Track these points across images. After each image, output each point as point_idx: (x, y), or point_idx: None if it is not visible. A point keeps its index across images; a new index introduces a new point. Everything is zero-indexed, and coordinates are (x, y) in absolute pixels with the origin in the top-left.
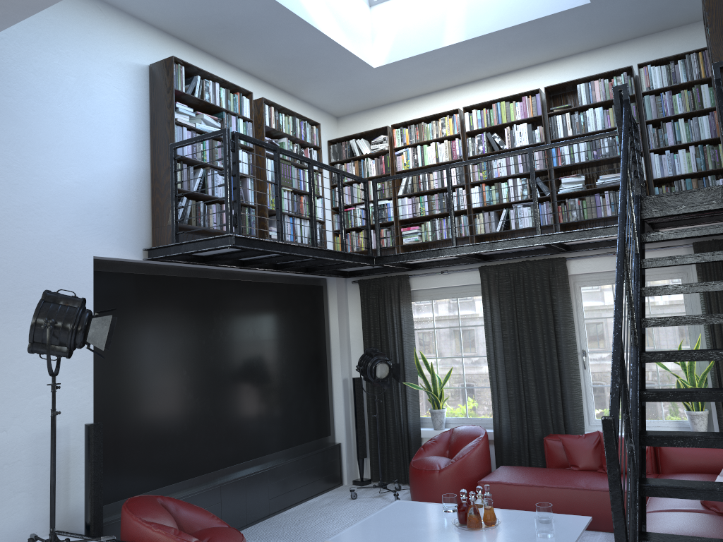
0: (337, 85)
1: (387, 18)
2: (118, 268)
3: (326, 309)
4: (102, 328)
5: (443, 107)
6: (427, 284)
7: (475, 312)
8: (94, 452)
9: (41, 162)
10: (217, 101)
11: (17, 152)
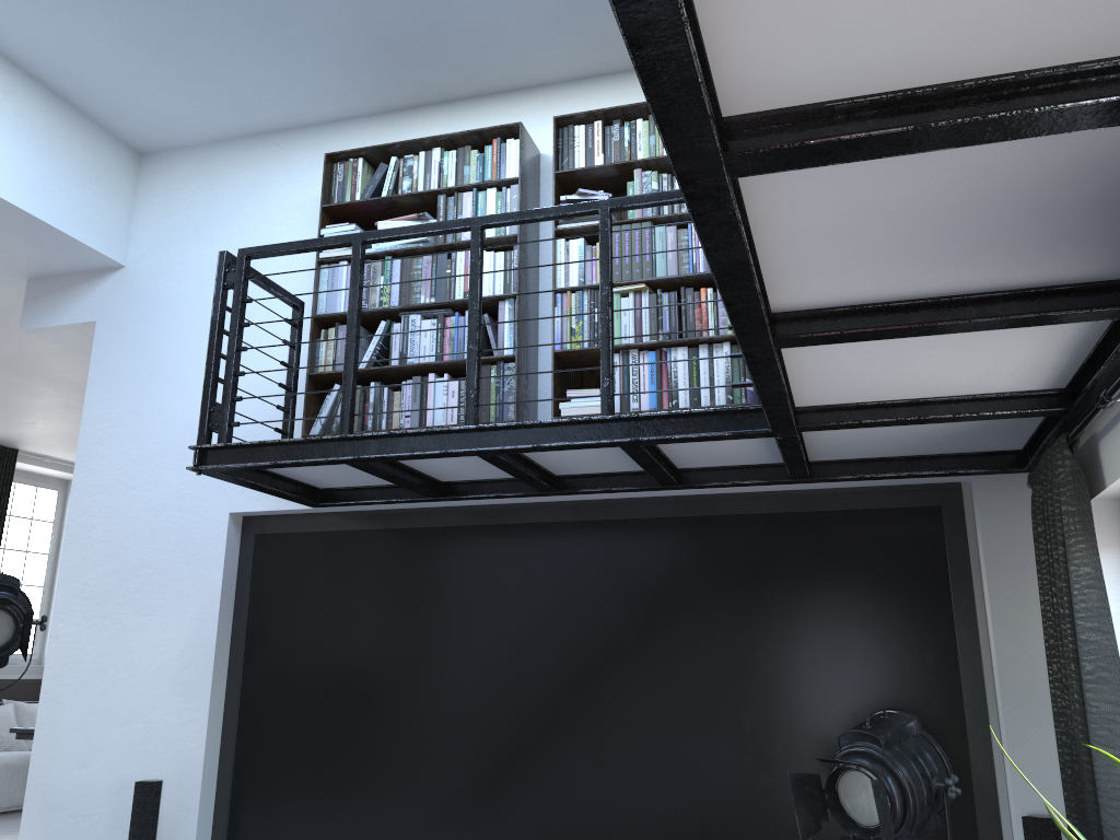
0: None
1: None
2: (298, 526)
3: (962, 577)
4: None
5: None
6: None
7: None
8: (132, 827)
9: (171, 393)
10: (433, 182)
11: (144, 389)
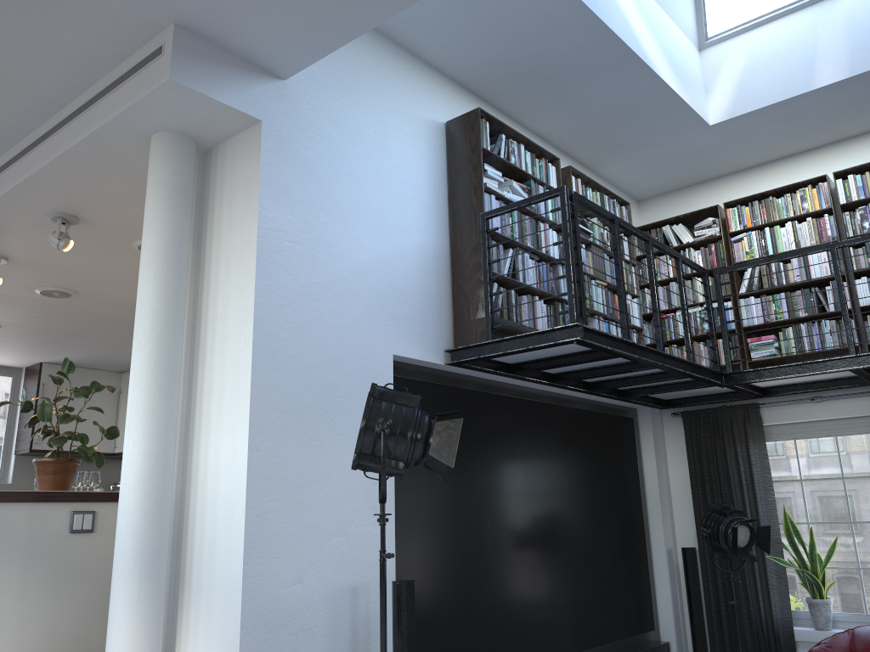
0: (652, 152)
1: (726, 62)
2: (415, 374)
3: (638, 450)
4: (449, 436)
5: (795, 177)
6: (788, 416)
7: (867, 456)
8: (406, 621)
9: (339, 231)
10: (523, 167)
11: (315, 216)
